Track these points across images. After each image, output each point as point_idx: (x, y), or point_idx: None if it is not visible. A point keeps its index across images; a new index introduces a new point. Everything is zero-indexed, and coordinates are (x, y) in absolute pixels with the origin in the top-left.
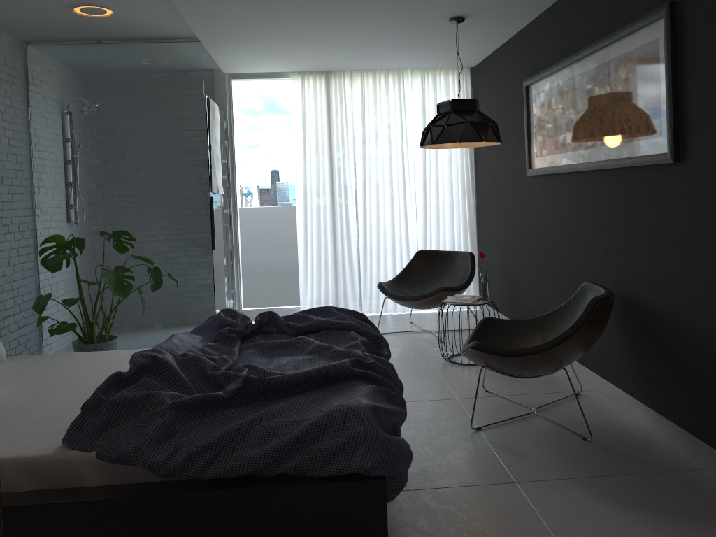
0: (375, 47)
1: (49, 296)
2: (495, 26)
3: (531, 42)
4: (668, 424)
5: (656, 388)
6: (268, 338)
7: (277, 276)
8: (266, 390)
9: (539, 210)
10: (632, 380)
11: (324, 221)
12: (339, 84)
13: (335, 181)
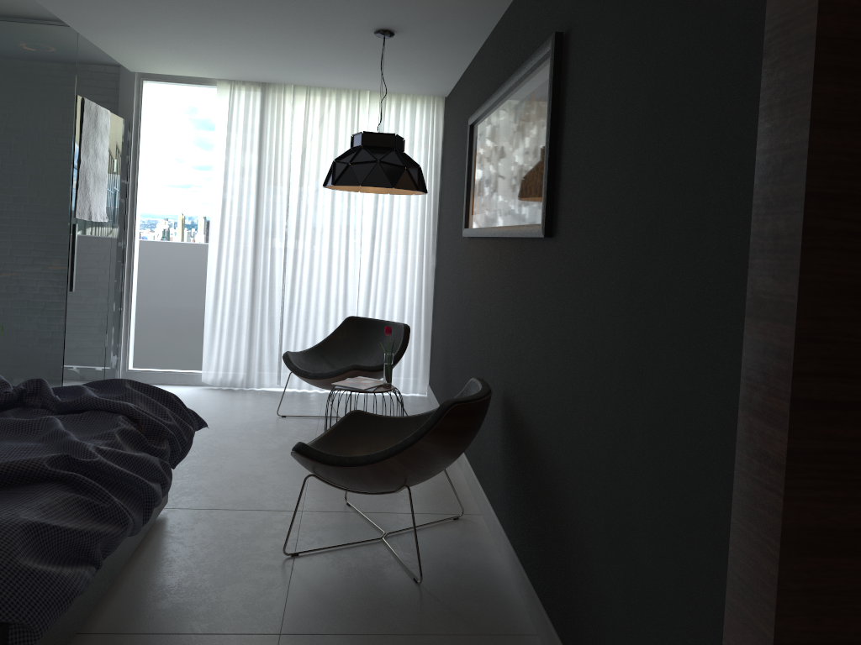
0: (305, 58)
1: None
2: (440, 46)
3: (480, 71)
4: (520, 570)
5: (518, 522)
6: (25, 414)
7: (179, 332)
8: None
9: (469, 280)
10: (505, 508)
11: (243, 268)
12: (277, 101)
13: (263, 220)
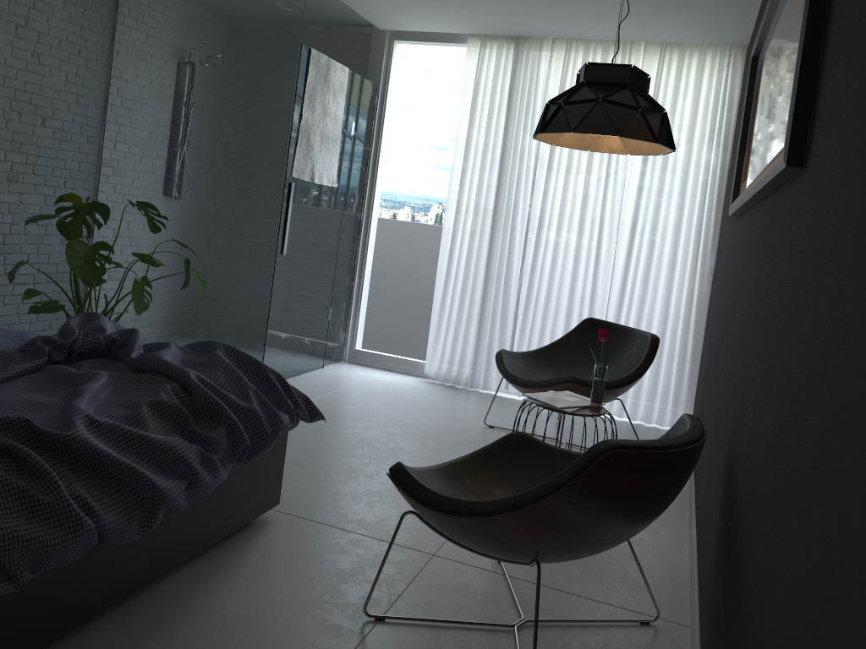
0: None
1: (25, 263)
2: None
3: None
4: None
5: None
6: (106, 367)
7: (408, 315)
8: None
9: (730, 278)
10: (706, 637)
11: (478, 251)
12: (531, 58)
13: (505, 197)
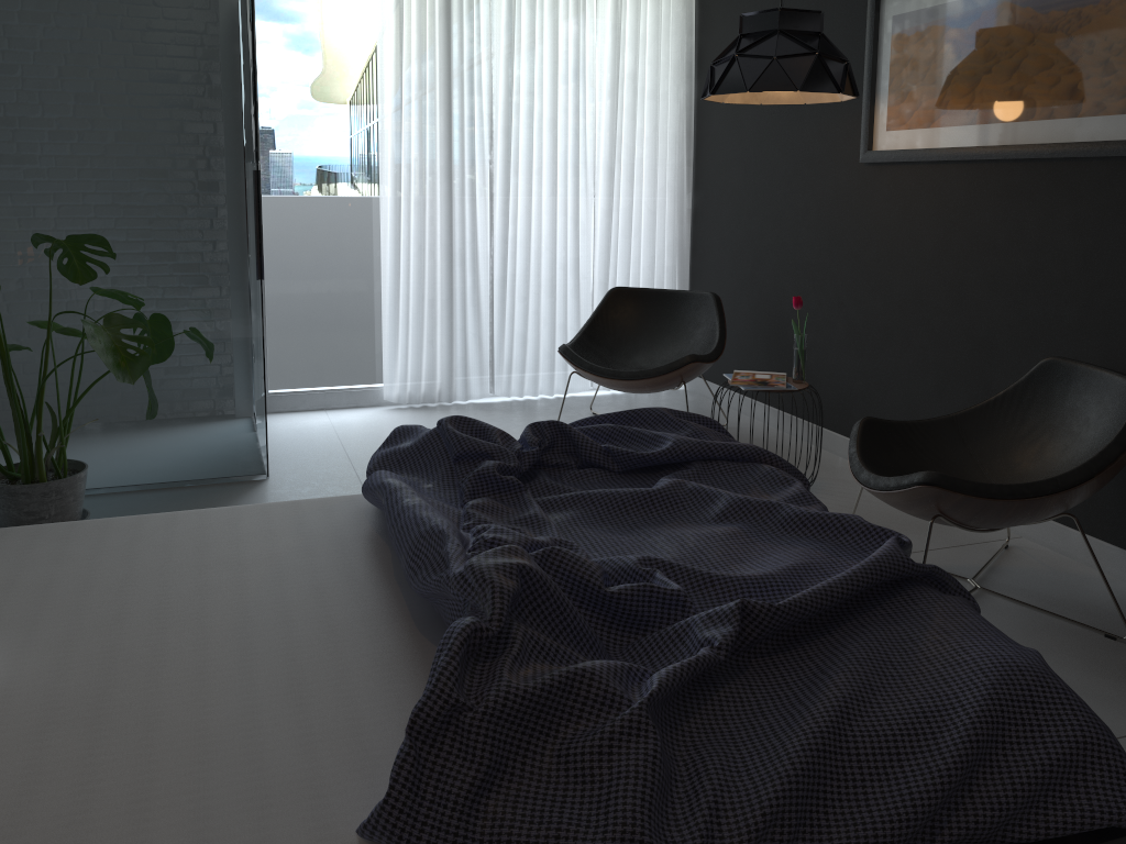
0: None
1: None
2: None
3: None
4: None
5: None
6: (563, 480)
7: (337, 330)
8: (778, 630)
9: (886, 224)
10: None
11: (433, 228)
12: None
13: (454, 154)
